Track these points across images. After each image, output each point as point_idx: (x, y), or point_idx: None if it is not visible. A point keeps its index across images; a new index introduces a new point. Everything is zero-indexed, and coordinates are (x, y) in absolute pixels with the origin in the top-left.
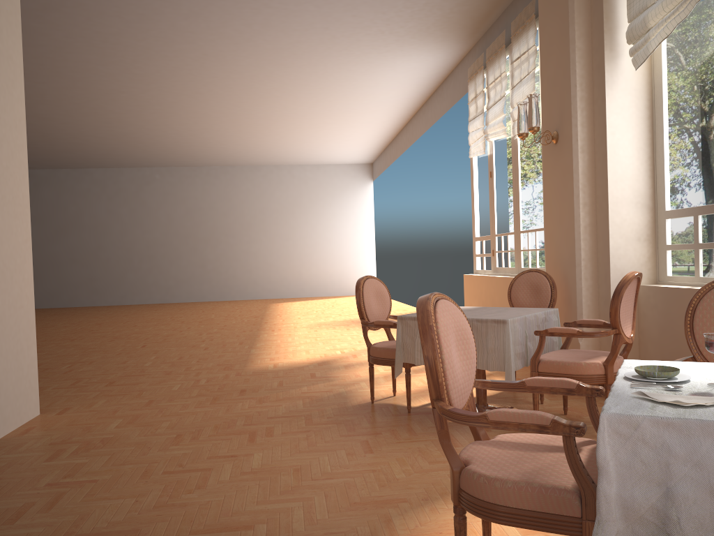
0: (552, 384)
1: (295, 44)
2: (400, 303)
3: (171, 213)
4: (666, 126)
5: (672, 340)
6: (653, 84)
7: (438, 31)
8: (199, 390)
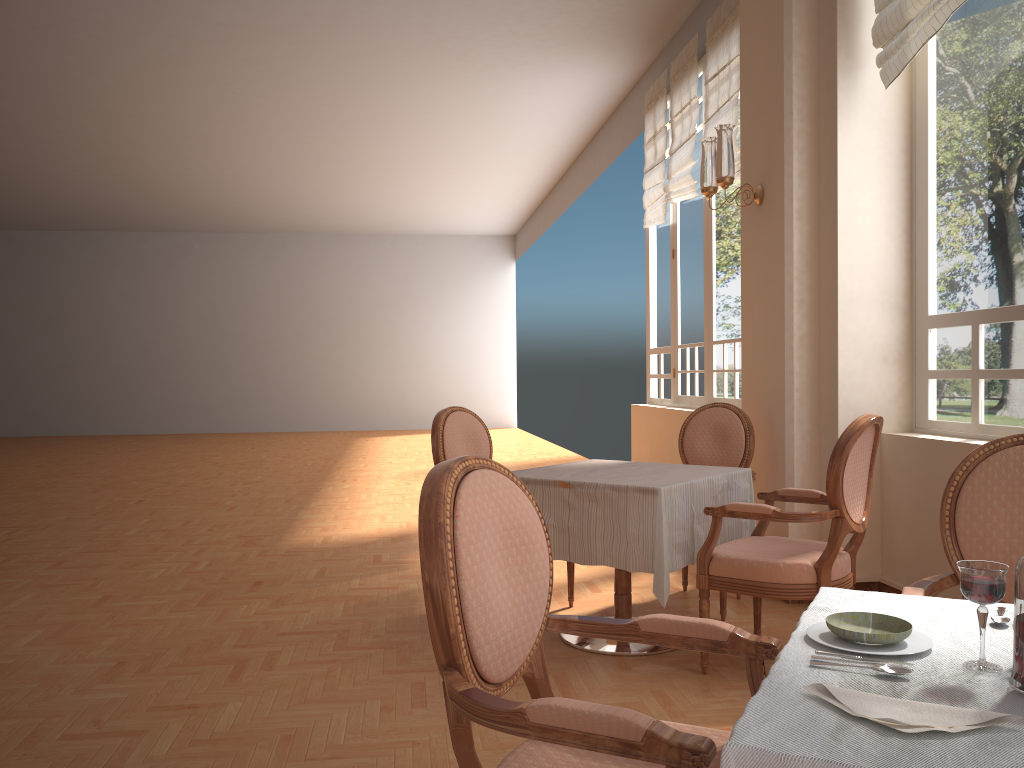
0: (686, 630)
1: (383, 48)
2: (547, 443)
3: (215, 301)
4: (933, 180)
5: (933, 524)
6: (914, 113)
7: (599, 34)
8: (189, 580)
